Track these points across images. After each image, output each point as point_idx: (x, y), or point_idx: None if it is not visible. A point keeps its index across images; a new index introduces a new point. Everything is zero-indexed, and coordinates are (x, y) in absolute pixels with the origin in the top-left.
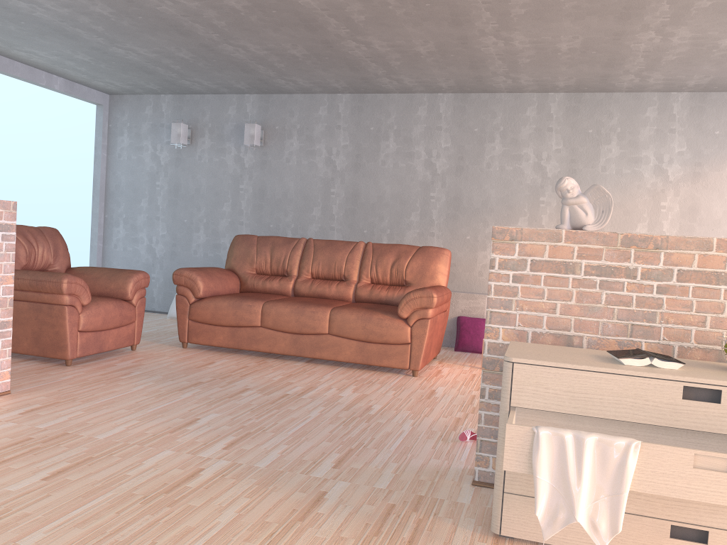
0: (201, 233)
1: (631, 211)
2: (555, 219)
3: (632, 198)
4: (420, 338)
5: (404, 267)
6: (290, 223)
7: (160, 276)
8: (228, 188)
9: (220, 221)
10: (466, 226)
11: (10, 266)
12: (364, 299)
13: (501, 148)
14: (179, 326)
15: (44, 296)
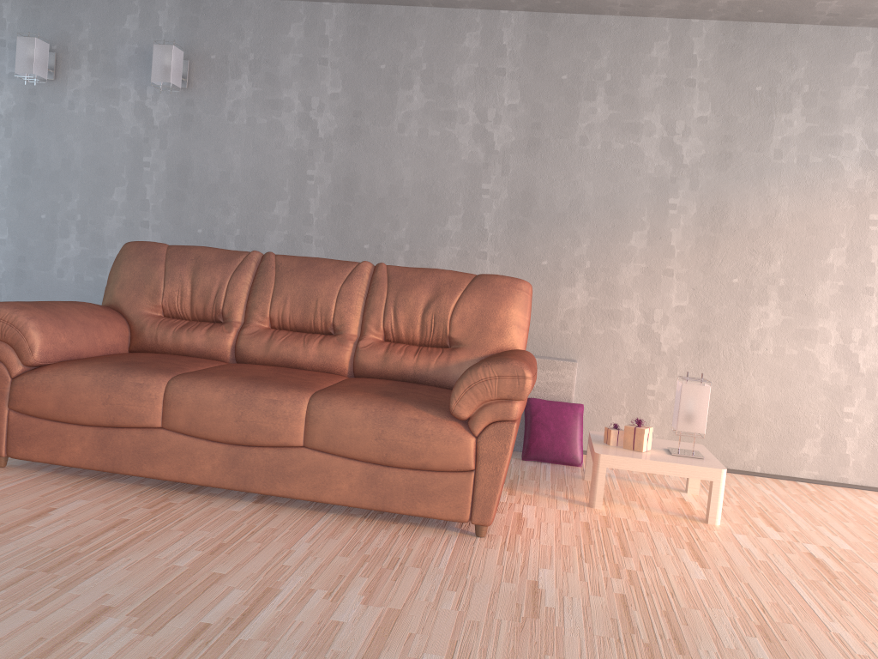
0: (73, 239)
1: (821, 227)
2: (693, 237)
3: (823, 205)
4: (496, 460)
5: (448, 312)
6: (233, 227)
7: None
8: (123, 161)
9: (107, 220)
10: (542, 242)
11: None
12: (372, 372)
13: (607, 111)
14: None
15: None
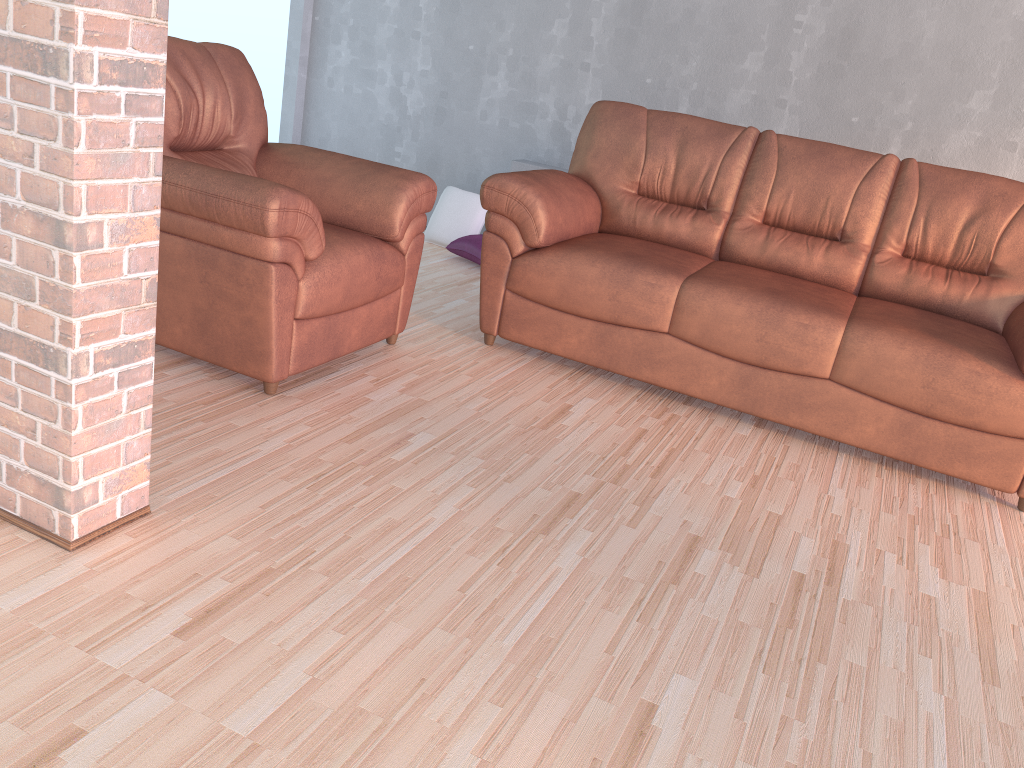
0: (501, 77)
1: None
2: None
3: None
4: None
5: (997, 233)
6: (689, 80)
7: (411, 153)
8: None
9: (542, 58)
10: None
11: (149, 190)
12: (887, 294)
13: None
14: (483, 299)
15: (222, 234)
